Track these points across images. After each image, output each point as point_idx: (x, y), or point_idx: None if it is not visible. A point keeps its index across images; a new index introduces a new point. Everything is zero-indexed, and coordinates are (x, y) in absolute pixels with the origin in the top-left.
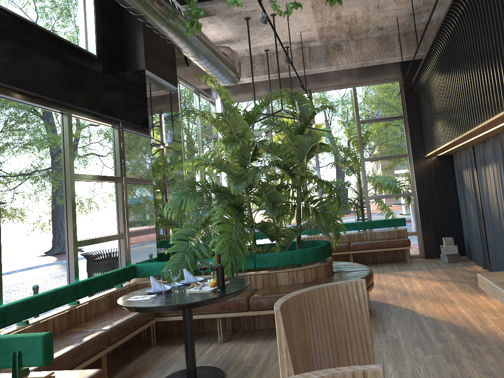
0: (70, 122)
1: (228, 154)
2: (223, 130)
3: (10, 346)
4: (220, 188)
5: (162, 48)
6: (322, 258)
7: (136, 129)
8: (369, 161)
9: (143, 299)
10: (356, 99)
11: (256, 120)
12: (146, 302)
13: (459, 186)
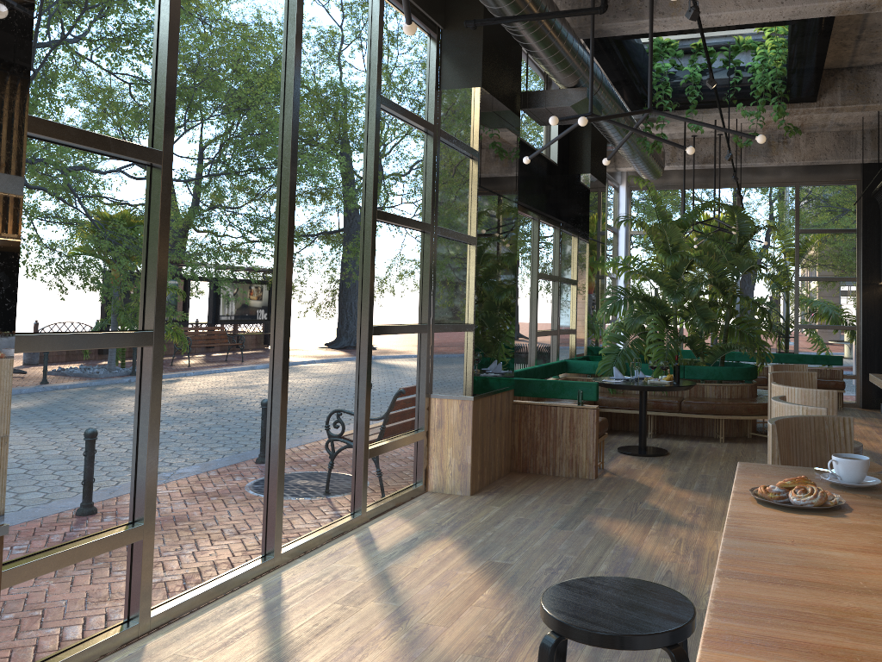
0: (539, 227)
1: (666, 267)
2: (655, 239)
3: (575, 386)
4: (648, 297)
5: (599, 147)
6: (749, 379)
7: (576, 232)
8: (805, 281)
9: (616, 381)
10: (797, 201)
11: (687, 229)
12: (621, 383)
13: None
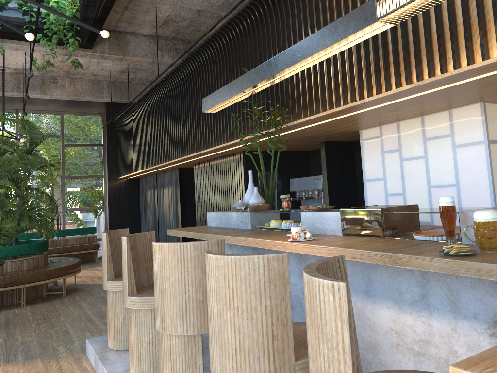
0: None
1: None
2: None
3: None
4: None
5: None
6: (43, 251)
7: None
8: (69, 178)
9: None
10: (63, 124)
11: None
12: None
13: (142, 202)
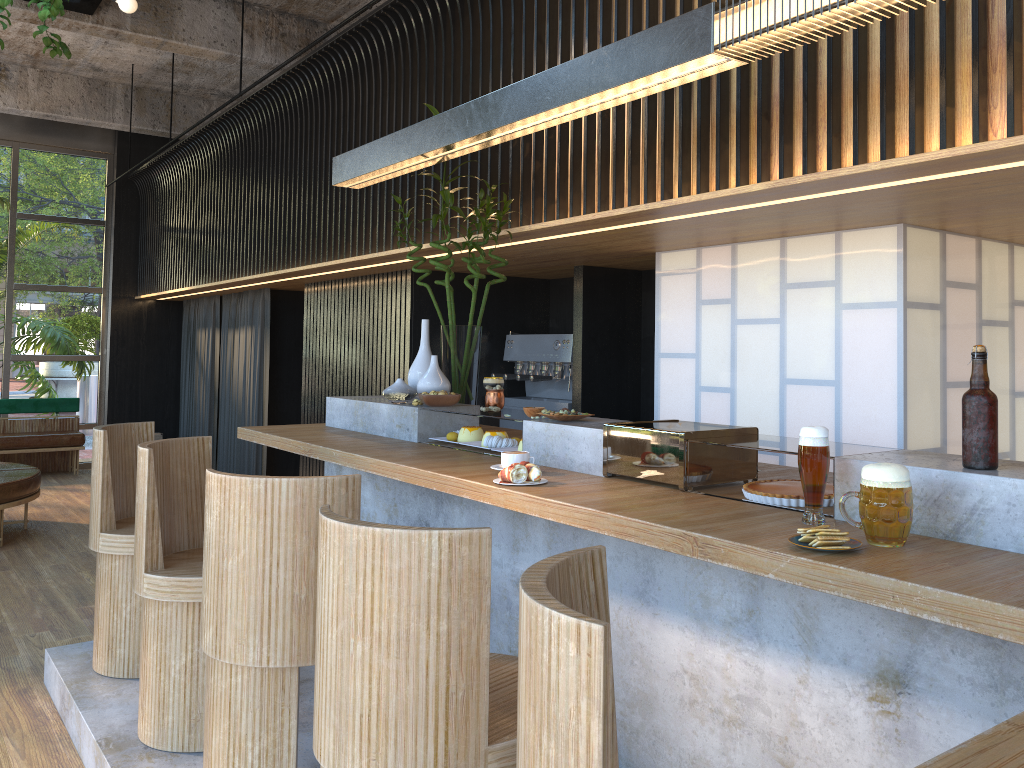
0: None
1: None
2: None
3: None
4: None
5: None
6: None
7: None
8: (25, 290)
9: None
10: (16, 171)
11: None
12: None
13: (186, 353)
